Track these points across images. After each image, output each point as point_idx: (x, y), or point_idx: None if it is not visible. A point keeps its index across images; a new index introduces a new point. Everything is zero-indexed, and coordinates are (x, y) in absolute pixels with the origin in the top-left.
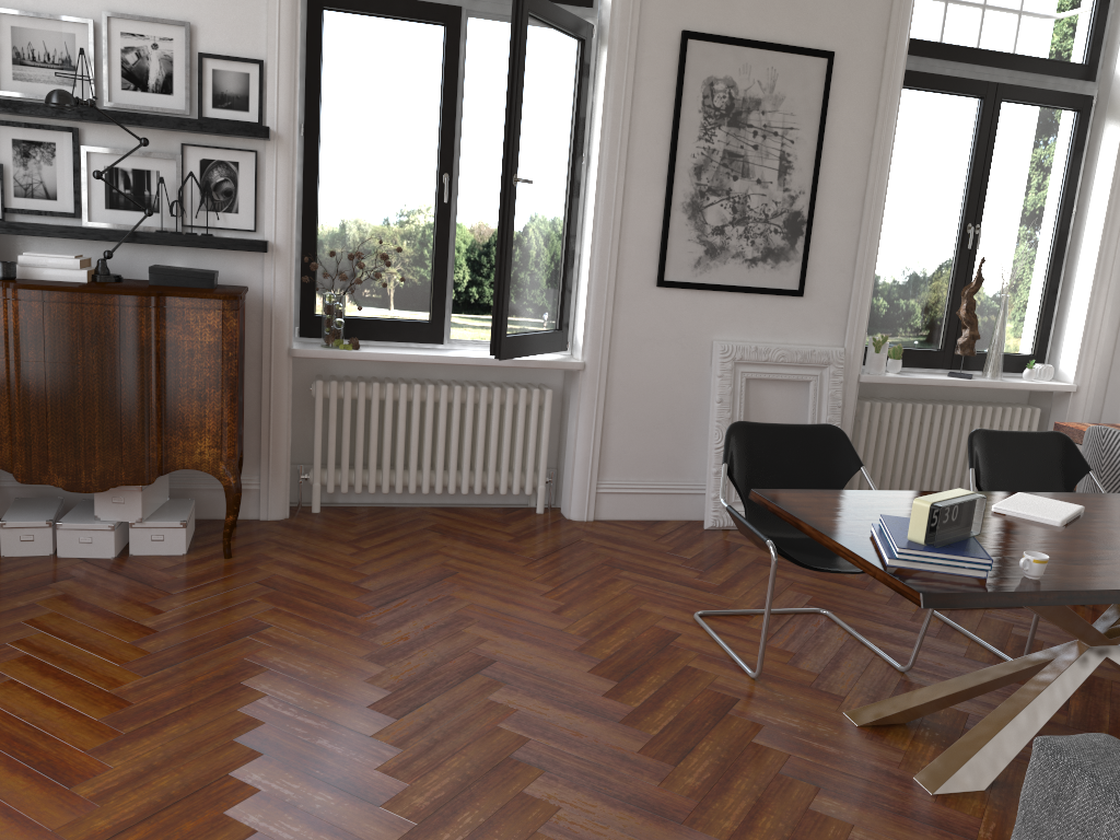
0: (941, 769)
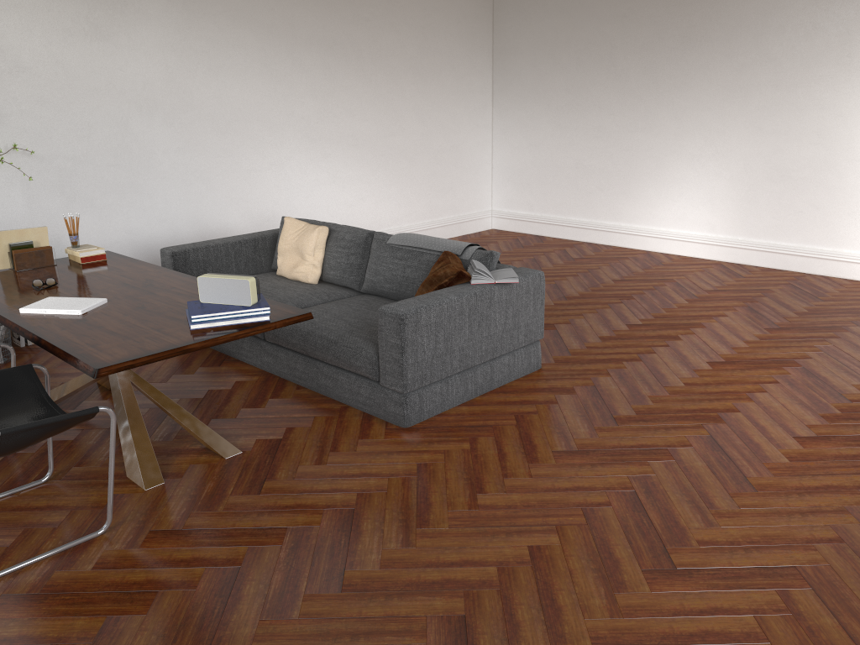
0: (221, 445)
